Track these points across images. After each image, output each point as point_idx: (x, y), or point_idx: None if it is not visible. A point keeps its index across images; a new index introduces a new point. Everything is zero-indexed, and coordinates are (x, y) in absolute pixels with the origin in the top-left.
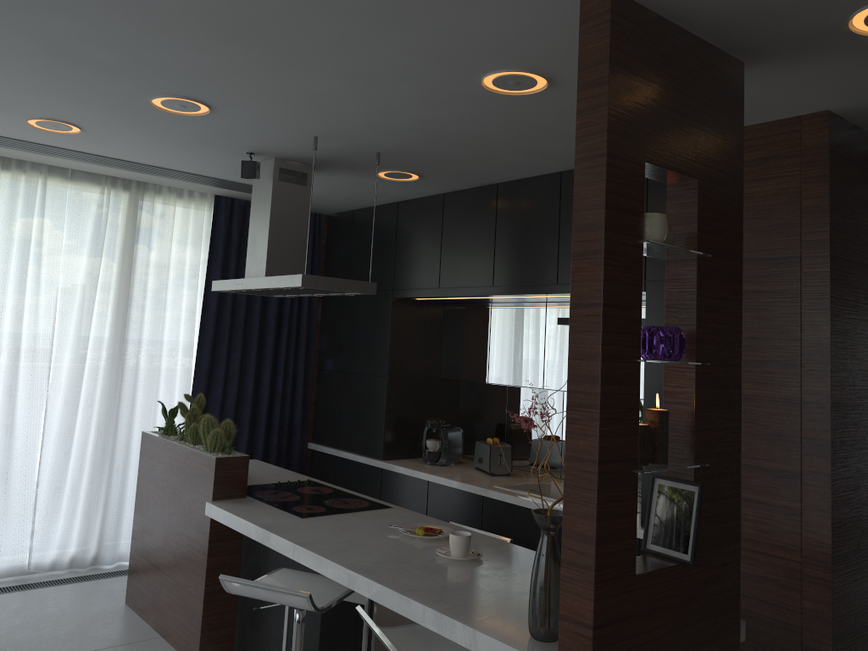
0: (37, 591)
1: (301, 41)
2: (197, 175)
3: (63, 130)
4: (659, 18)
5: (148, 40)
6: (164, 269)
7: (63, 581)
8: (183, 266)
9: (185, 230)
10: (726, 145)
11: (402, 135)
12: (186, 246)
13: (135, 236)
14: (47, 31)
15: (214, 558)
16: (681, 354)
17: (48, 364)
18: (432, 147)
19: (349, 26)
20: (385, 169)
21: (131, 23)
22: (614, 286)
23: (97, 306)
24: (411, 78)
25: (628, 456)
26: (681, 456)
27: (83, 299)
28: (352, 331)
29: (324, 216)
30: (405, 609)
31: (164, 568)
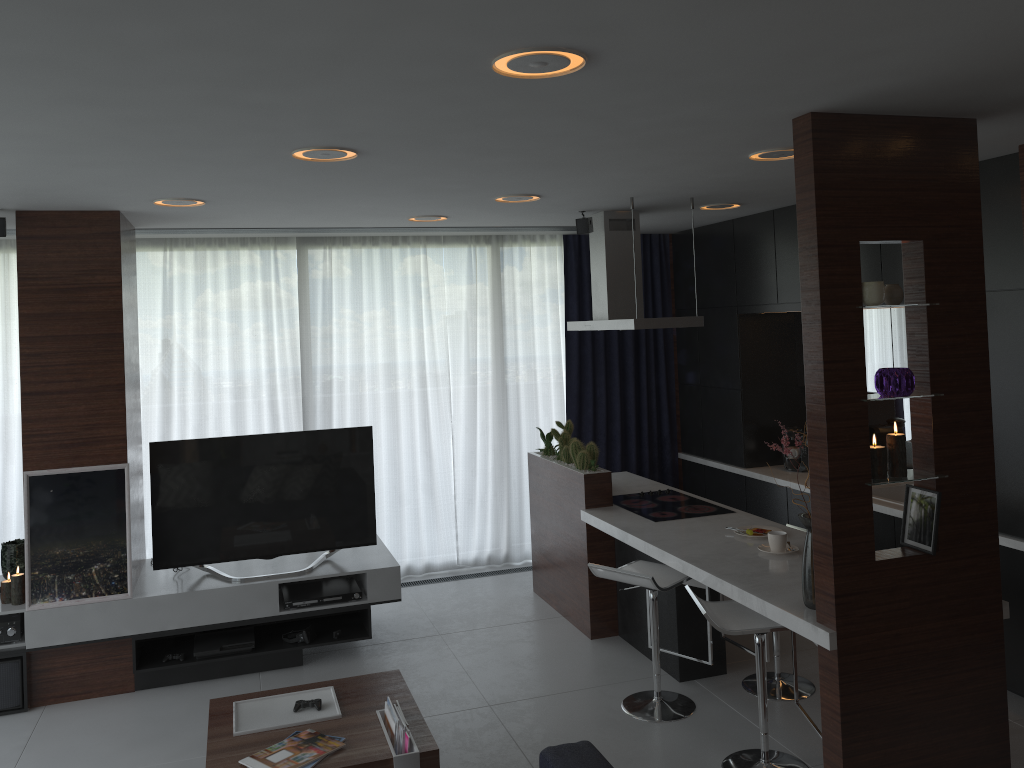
0: (467, 581)
1: (592, 162)
2: (543, 227)
3: (434, 219)
4: (866, 116)
5: (485, 176)
6: (528, 309)
7: (484, 573)
8: (544, 303)
9: (541, 270)
10: (957, 201)
11: (705, 187)
12: (544, 285)
13: (500, 284)
14: (418, 183)
15: (592, 554)
16: (909, 390)
17: (449, 399)
18: (737, 189)
19: (624, 152)
20: (704, 204)
21: (472, 172)
22: (834, 346)
23: (479, 347)
24: (689, 163)
25: (860, 473)
26: (926, 469)
27: (467, 343)
28: (705, 346)
29: (668, 235)
30: (720, 588)
31: (557, 562)
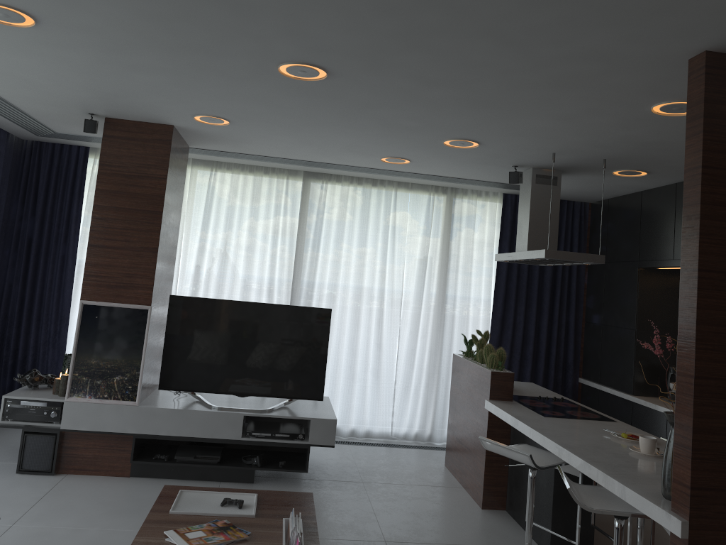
0: (395, 448)
1: (516, 103)
2: (486, 181)
3: (400, 162)
4: None
5: (431, 113)
6: (469, 246)
7: (410, 446)
8: (482, 244)
9: (483, 218)
10: None
11: (615, 147)
12: (484, 230)
13: (450, 224)
14: (381, 116)
15: (491, 438)
16: None
17: (400, 307)
18: (643, 152)
19: (542, 93)
20: (616, 169)
21: (420, 107)
22: (710, 257)
23: (428, 271)
24: (599, 114)
25: (725, 377)
26: None
27: (419, 266)
28: (609, 292)
29: (588, 204)
30: (588, 471)
31: (464, 443)
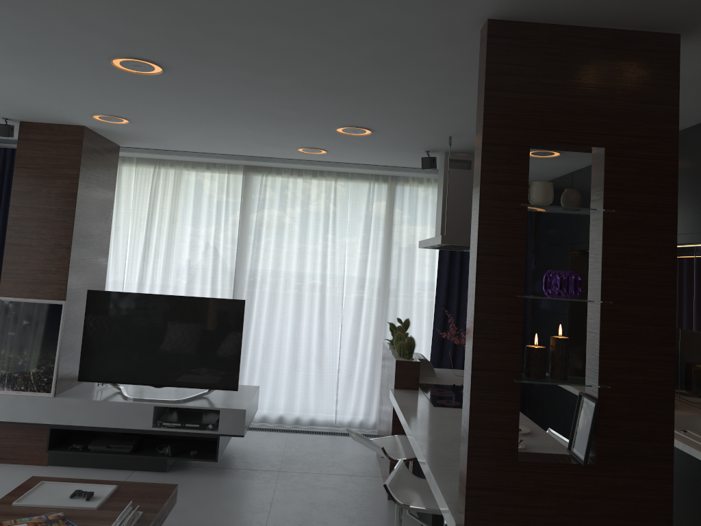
0: (334, 437)
1: (363, 87)
2: (416, 168)
3: (318, 152)
4: (549, 26)
5: (296, 102)
6: (411, 234)
7: None
8: (424, 231)
9: (425, 205)
10: (650, 112)
11: None
12: (426, 217)
13: (390, 212)
14: (253, 107)
15: (396, 427)
16: (572, 293)
17: (341, 296)
18: None
19: (376, 74)
20: None
21: (279, 96)
22: (492, 239)
23: (370, 259)
24: (452, 93)
25: (508, 368)
26: (593, 378)
27: (361, 255)
28: None
29: None
30: (423, 466)
31: (383, 432)
